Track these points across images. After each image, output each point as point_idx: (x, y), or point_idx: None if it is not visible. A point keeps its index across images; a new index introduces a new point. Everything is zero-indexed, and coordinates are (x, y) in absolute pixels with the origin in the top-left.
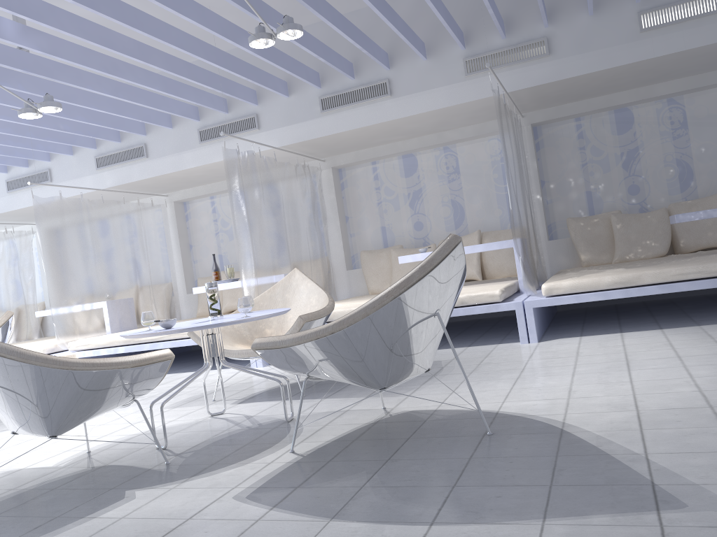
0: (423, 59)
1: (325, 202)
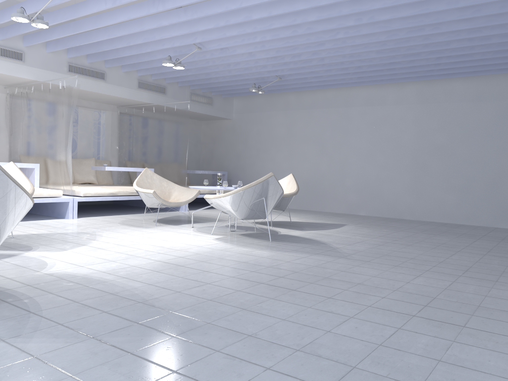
0: (123, 71)
1: (1, 116)
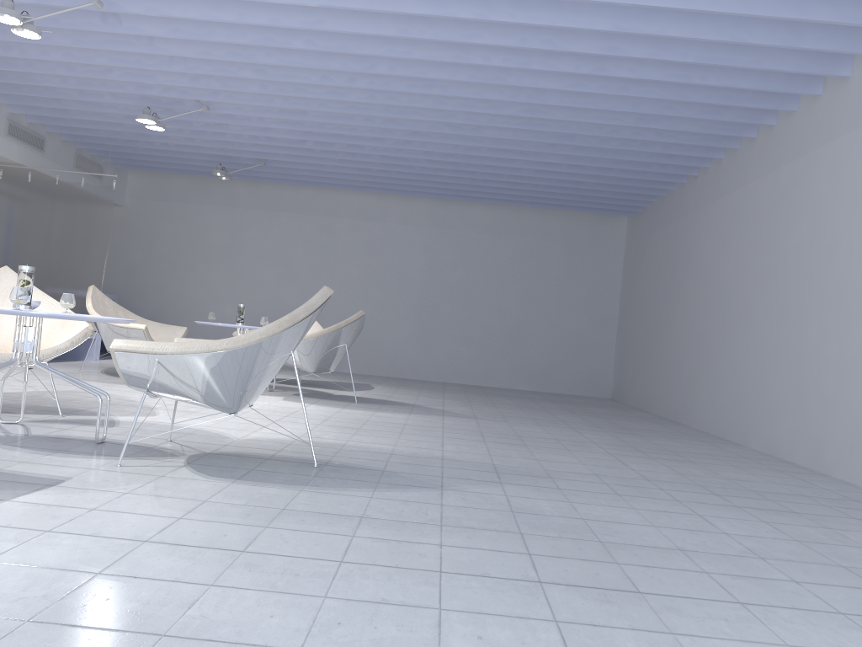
0: None
1: None
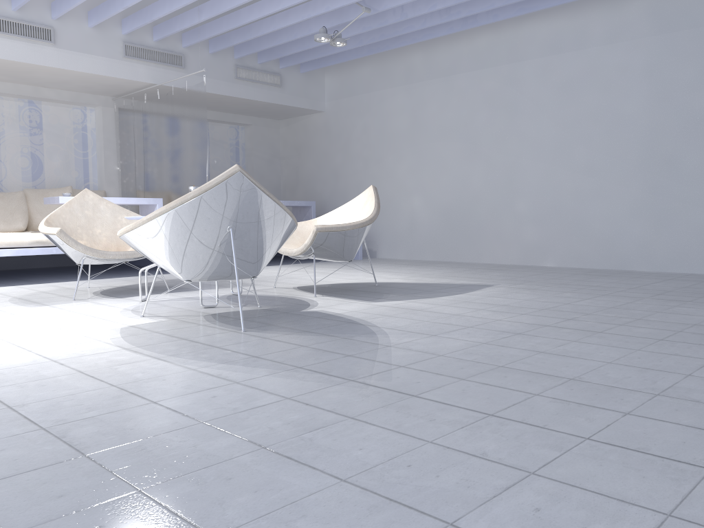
0: (90, 26)
1: None
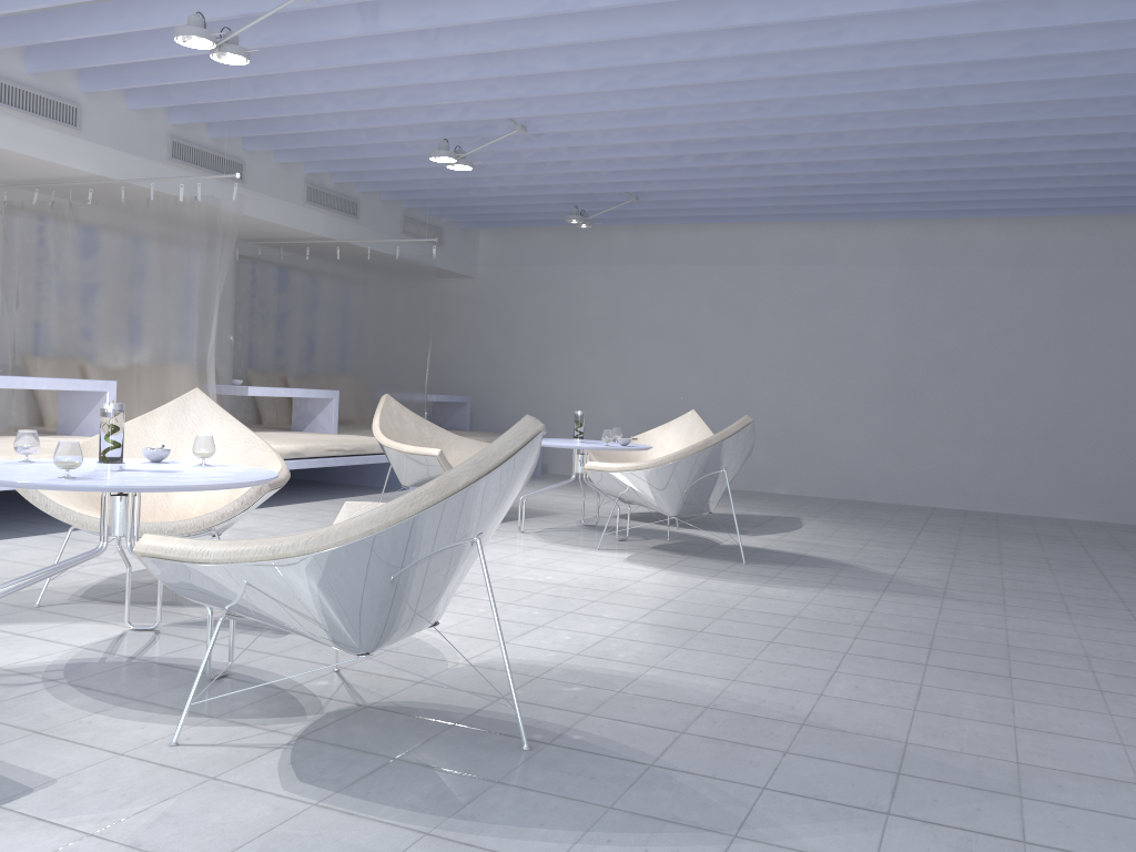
0: (278, 162)
1: None
